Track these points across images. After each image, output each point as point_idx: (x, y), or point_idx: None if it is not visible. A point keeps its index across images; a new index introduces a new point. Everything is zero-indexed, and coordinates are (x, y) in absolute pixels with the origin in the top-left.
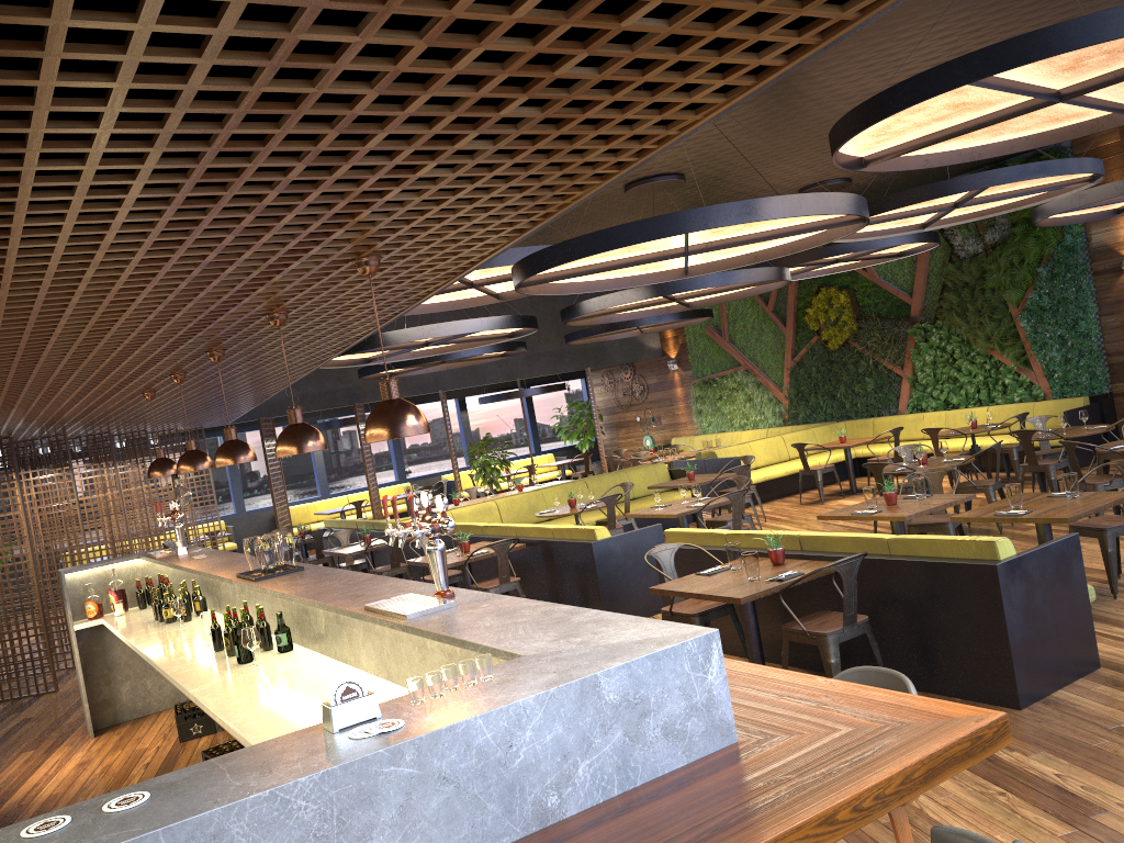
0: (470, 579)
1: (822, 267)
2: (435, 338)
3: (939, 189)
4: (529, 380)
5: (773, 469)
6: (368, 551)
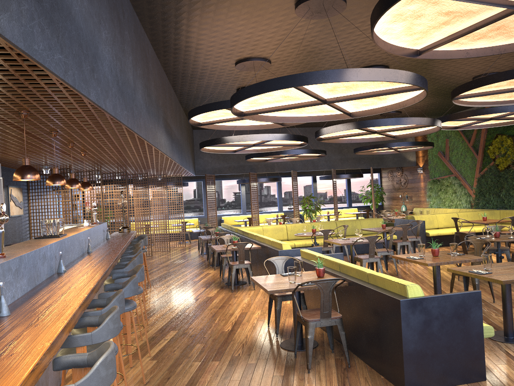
0: (235, 259)
1: (483, 122)
2: (256, 143)
3: (509, 74)
4: (350, 171)
5: (445, 230)
6: (212, 239)
